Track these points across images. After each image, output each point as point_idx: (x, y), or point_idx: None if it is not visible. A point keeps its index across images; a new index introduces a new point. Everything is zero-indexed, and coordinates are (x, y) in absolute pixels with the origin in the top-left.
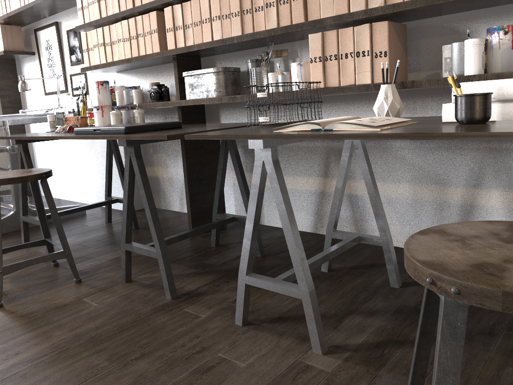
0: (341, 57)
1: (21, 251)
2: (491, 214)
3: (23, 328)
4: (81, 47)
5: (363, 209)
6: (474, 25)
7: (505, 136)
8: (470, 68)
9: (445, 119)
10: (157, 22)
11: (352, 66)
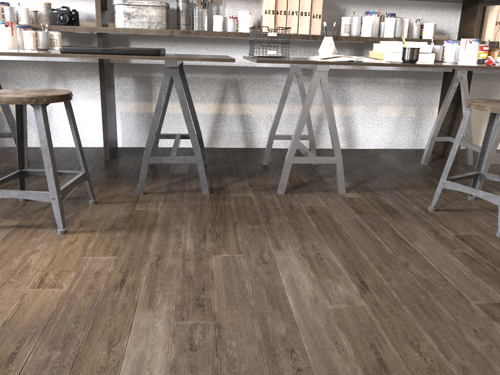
0: (289, 14)
1: None
2: None
3: (138, 233)
4: None
5: (252, 125)
6: (347, 7)
7: (456, 67)
8: (367, 33)
9: (385, 59)
10: None
11: (296, 21)
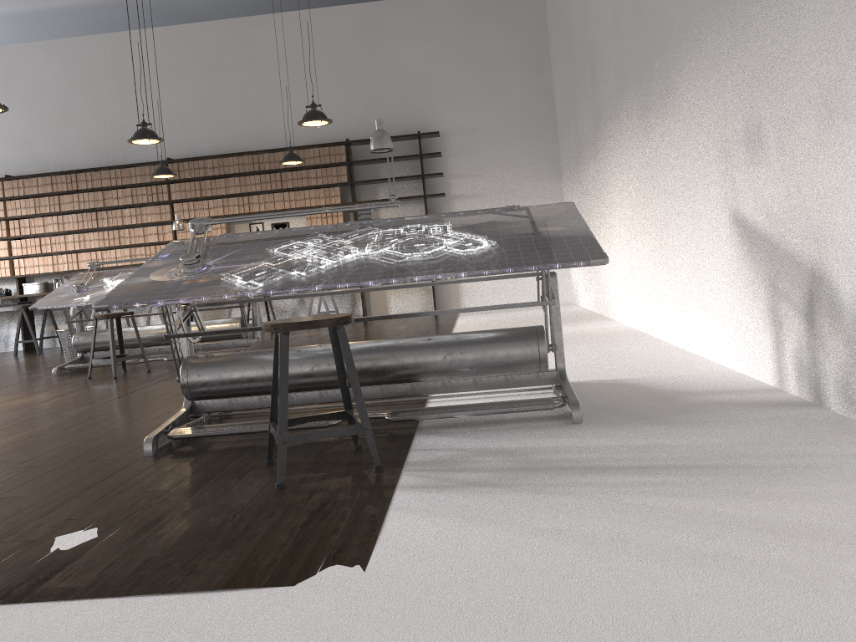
0: None
1: None
2: (141, 324)
3: None
4: None
5: None
6: None
7: None
8: None
9: None
10: (9, 264)
11: None
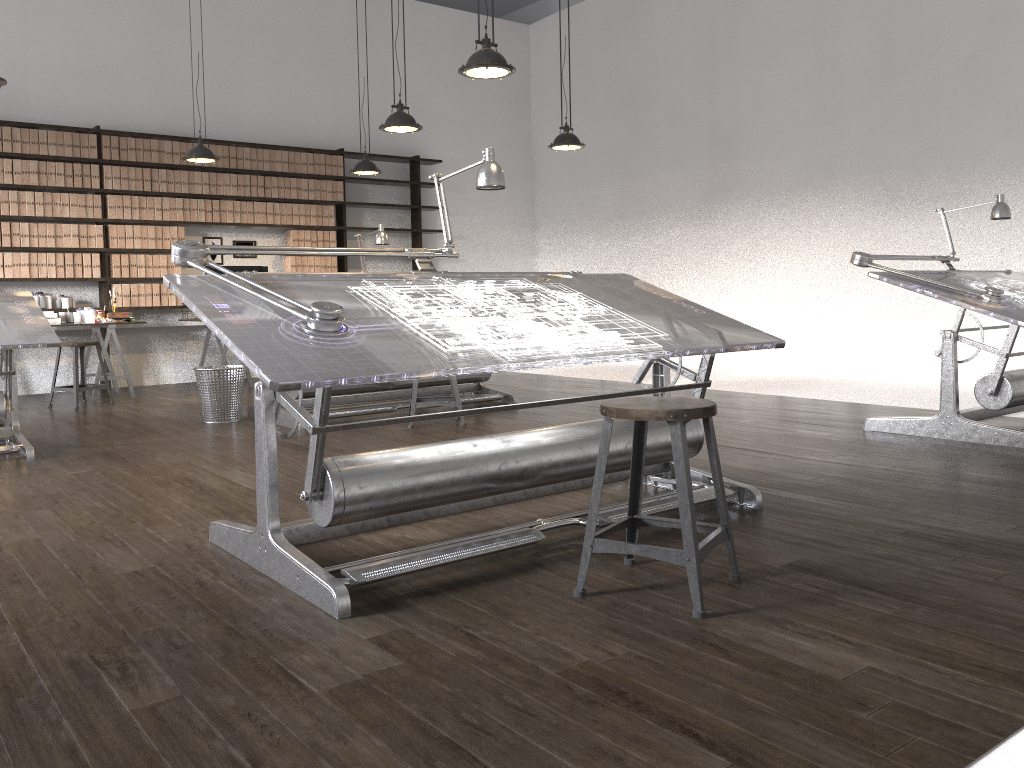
0: None
1: None
2: None
3: None
4: None
5: None
6: (4, 288)
7: (60, 325)
8: None
9: None
10: None
11: None
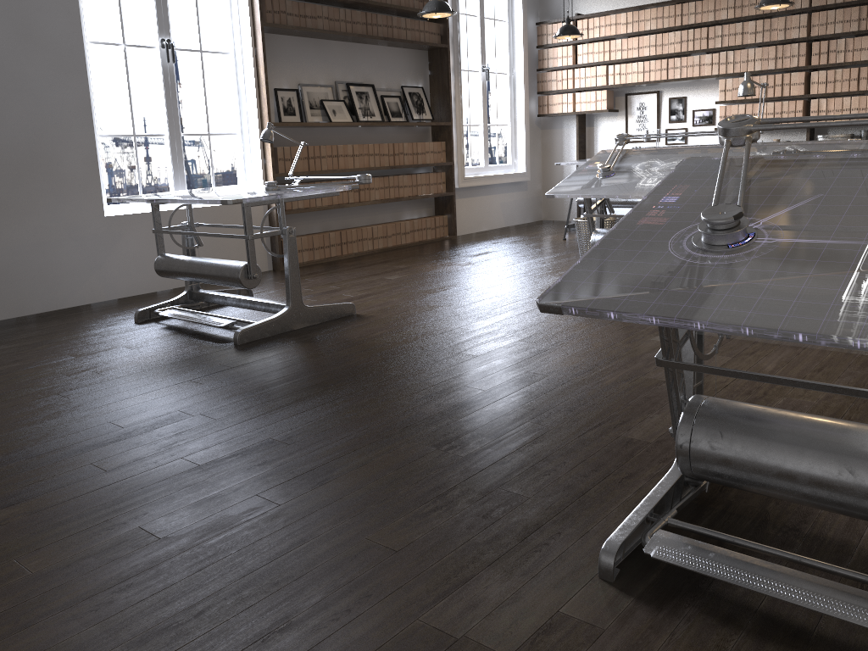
0: None
1: None
2: None
3: None
4: (685, 111)
5: None
6: None
7: None
8: None
9: None
10: (802, 106)
11: None
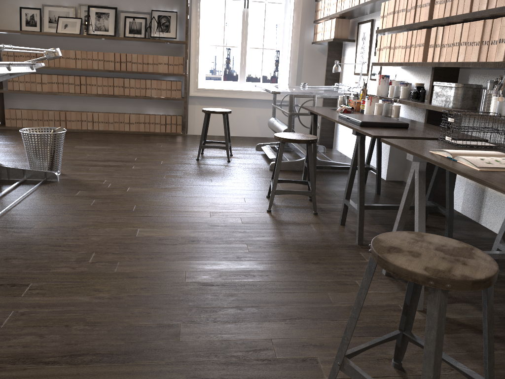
0: None
1: (298, 185)
2: None
3: (273, 226)
4: None
5: None
6: None
7: None
8: None
9: None
10: (425, 38)
11: None
